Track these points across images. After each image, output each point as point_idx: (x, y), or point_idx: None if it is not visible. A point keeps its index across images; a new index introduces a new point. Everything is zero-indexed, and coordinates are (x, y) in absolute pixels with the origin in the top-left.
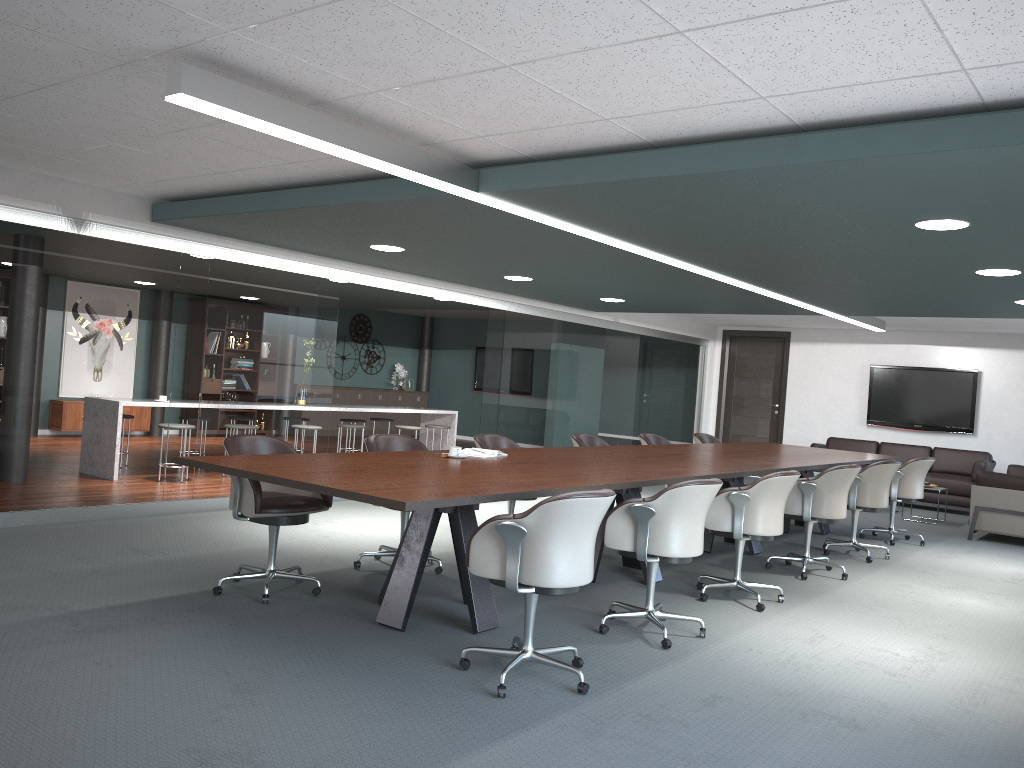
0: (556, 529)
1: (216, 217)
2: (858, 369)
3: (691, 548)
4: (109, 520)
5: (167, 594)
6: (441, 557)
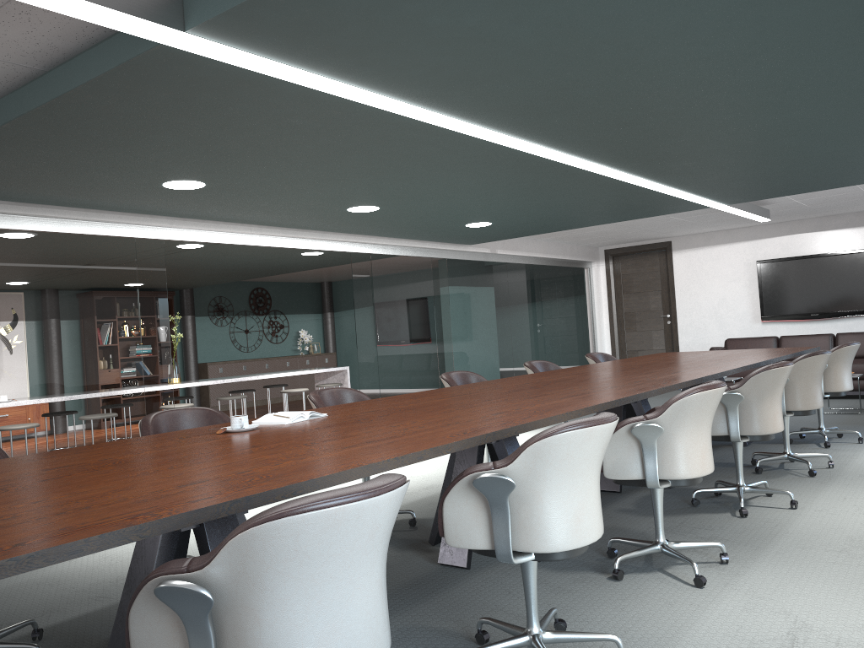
0: (276, 582)
1: None
2: (744, 267)
3: (583, 532)
4: None
5: None
6: None
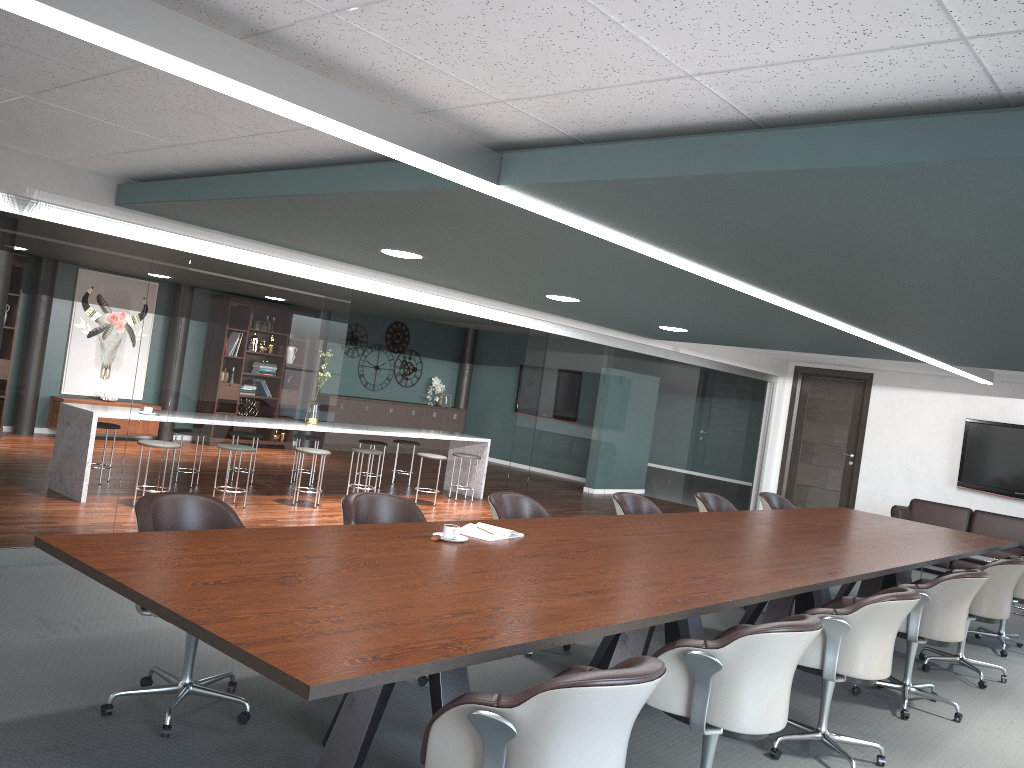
0: (565, 731)
1: (184, 203)
2: (950, 422)
3: (771, 720)
4: (38, 566)
5: (37, 711)
6: None
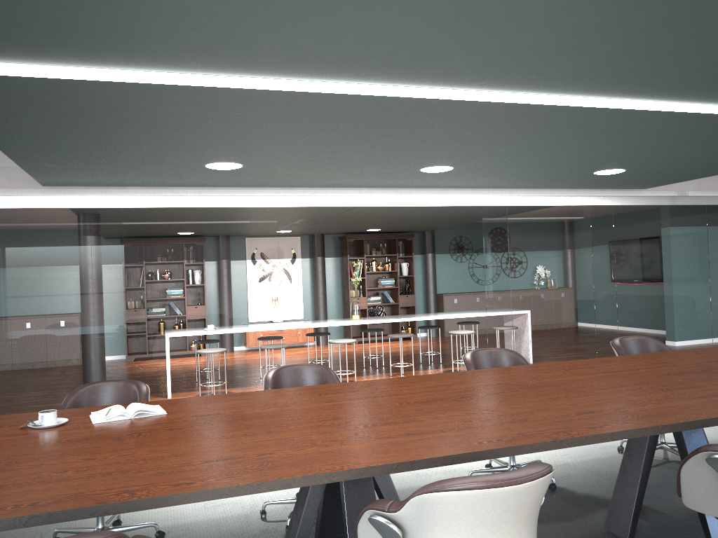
0: None
1: (30, 170)
2: None
3: None
4: None
5: None
6: (197, 528)
